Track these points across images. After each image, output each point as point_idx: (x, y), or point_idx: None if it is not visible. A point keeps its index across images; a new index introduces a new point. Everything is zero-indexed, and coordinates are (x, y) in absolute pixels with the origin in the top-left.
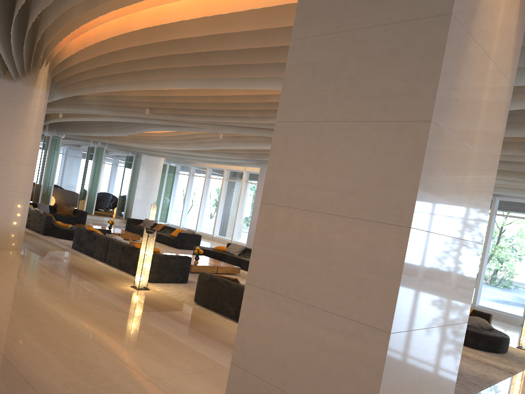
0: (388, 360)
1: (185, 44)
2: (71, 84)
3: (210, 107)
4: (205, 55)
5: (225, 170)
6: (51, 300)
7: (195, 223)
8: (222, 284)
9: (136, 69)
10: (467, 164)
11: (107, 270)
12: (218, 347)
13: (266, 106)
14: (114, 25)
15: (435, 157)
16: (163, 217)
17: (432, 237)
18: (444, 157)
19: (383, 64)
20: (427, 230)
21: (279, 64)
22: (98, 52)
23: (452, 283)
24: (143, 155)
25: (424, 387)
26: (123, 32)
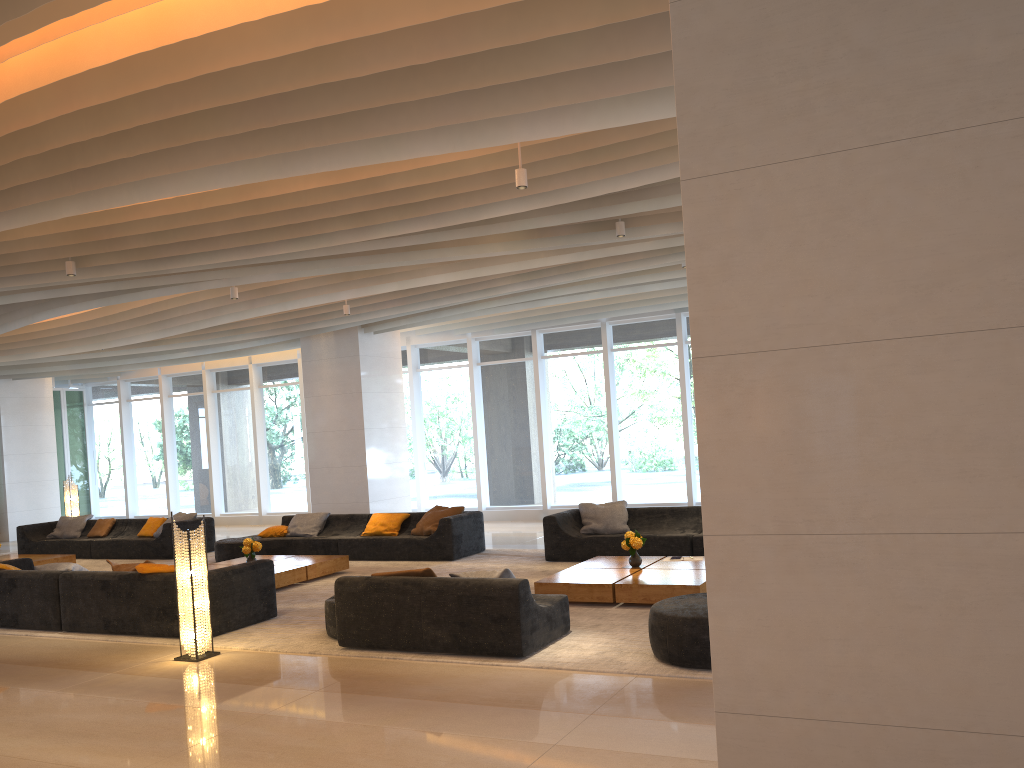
0: None
1: (230, 82)
2: None
3: (238, 229)
4: (278, 102)
5: (204, 372)
6: (40, 745)
7: (163, 500)
8: (403, 589)
9: (85, 163)
10: None
11: (82, 643)
12: (490, 712)
13: (377, 203)
14: (24, 64)
15: None
16: (82, 507)
17: None
18: None
19: (941, 13)
20: None
21: (456, 96)
22: None
23: None
24: (1, 382)
25: None
26: (63, 75)
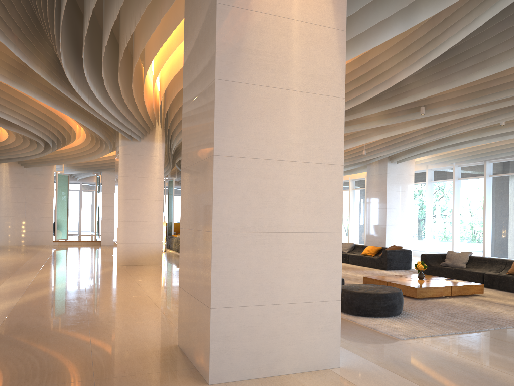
0: (216, 251)
1: None
2: (174, 133)
3: None
4: None
5: (349, 180)
6: (150, 287)
7: None
8: None
9: None
10: (286, 103)
11: None
12: None
13: None
14: (165, 80)
15: (230, 103)
16: None
17: (250, 161)
18: (245, 101)
19: (203, 50)
20: (239, 156)
21: None
22: (169, 103)
23: (298, 197)
24: None
25: (282, 281)
26: (168, 83)
